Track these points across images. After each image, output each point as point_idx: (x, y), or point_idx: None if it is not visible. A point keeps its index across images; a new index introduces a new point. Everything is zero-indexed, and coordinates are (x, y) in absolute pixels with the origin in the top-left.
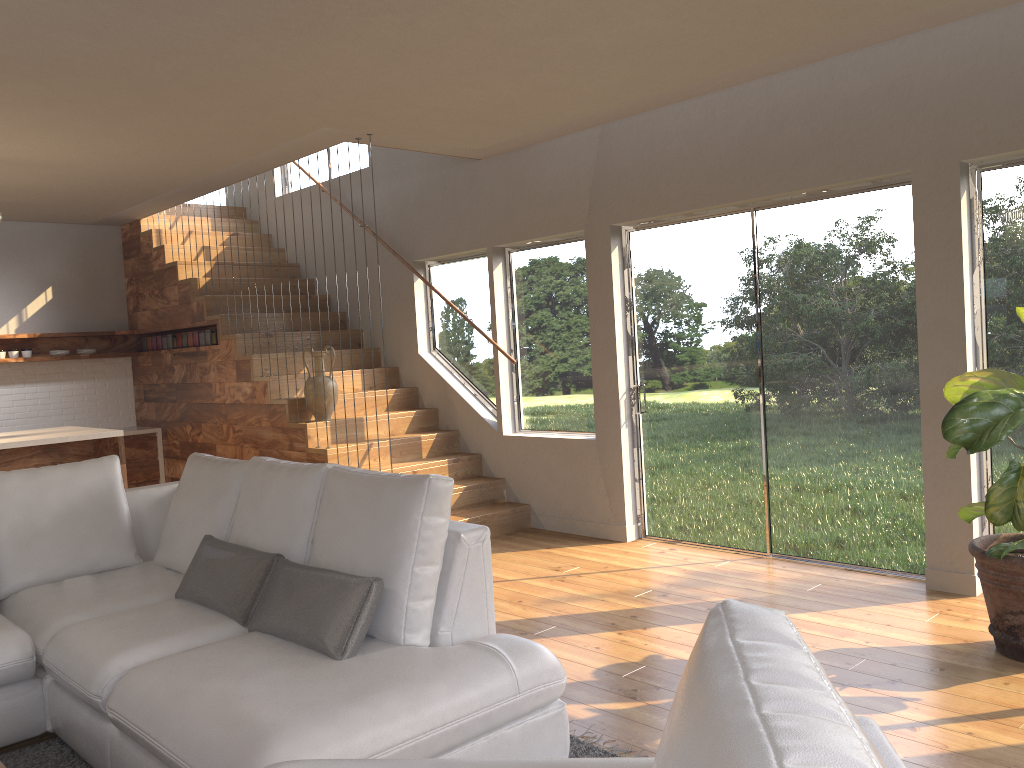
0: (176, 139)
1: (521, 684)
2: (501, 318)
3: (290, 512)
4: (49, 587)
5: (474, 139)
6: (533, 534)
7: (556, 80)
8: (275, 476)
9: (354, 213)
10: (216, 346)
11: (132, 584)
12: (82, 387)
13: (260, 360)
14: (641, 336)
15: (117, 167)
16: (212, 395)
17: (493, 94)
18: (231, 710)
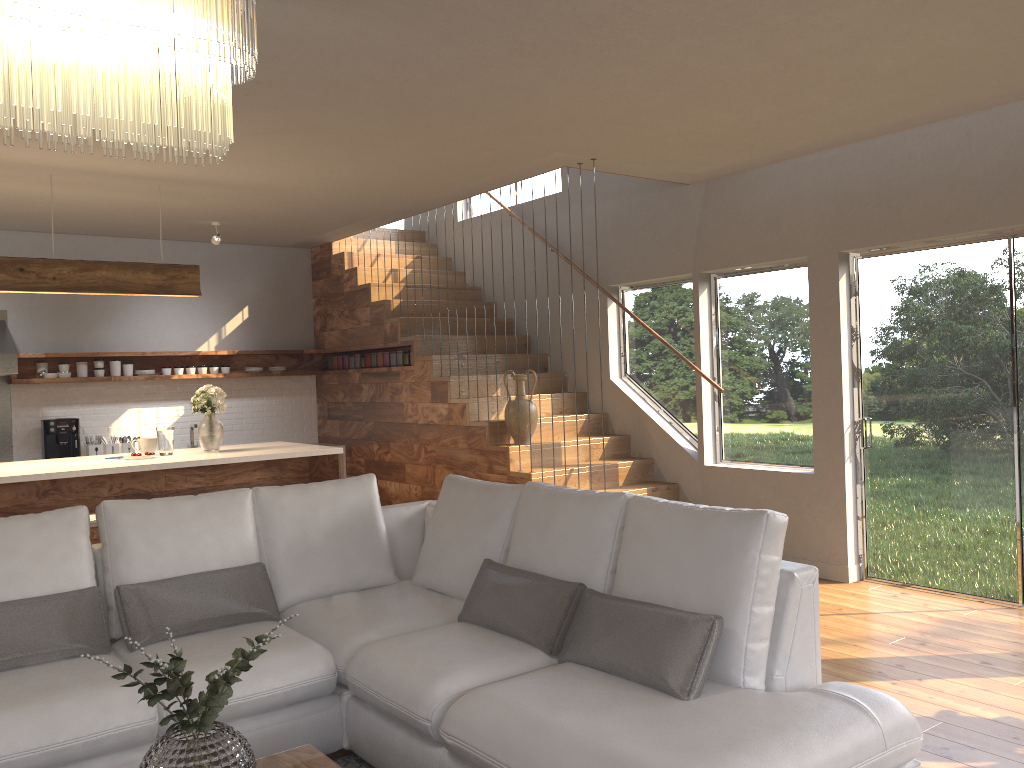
0: (411, 164)
1: (887, 739)
2: (705, 345)
3: (586, 540)
4: (323, 602)
5: (698, 163)
6: None
7: (817, 102)
8: (562, 502)
9: (543, 237)
10: (410, 367)
11: (405, 604)
12: (271, 403)
13: (457, 382)
14: (869, 367)
15: (342, 192)
16: (403, 415)
17: (744, 117)
18: (607, 748)
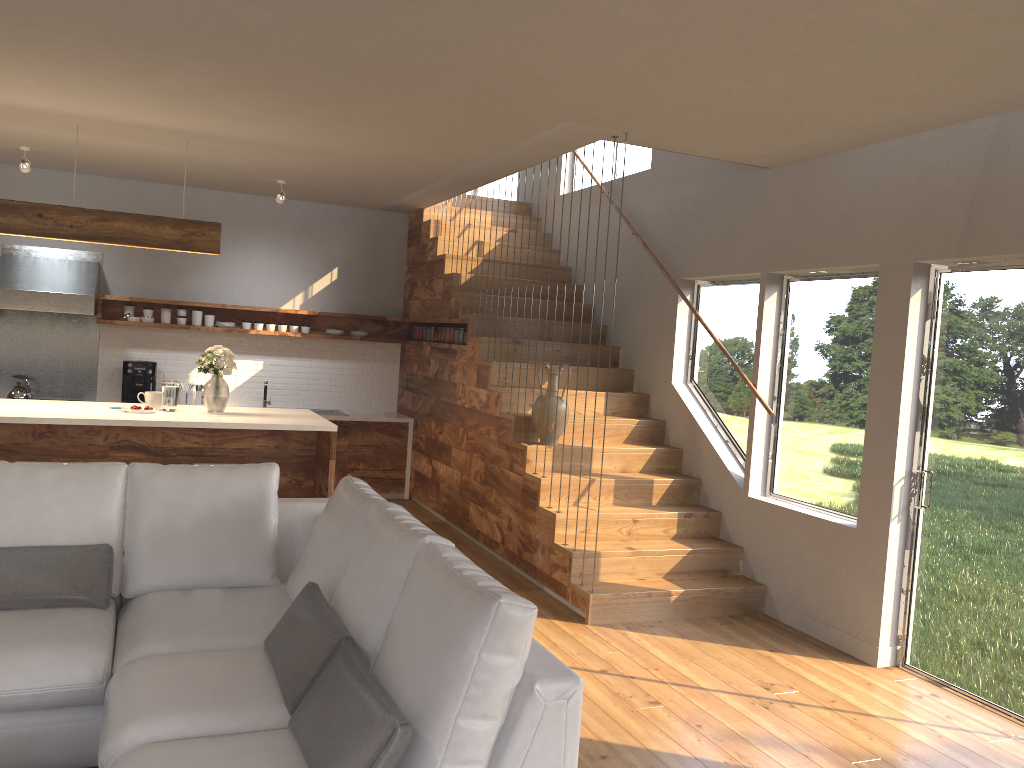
0: (416, 129)
1: None
2: (766, 358)
3: (378, 585)
4: (172, 596)
5: (750, 143)
6: (762, 624)
7: (842, 70)
8: (381, 534)
9: (629, 219)
10: (464, 346)
11: (243, 614)
12: (352, 367)
13: (499, 368)
14: (936, 409)
15: (373, 155)
16: (455, 396)
17: (759, 87)
18: None
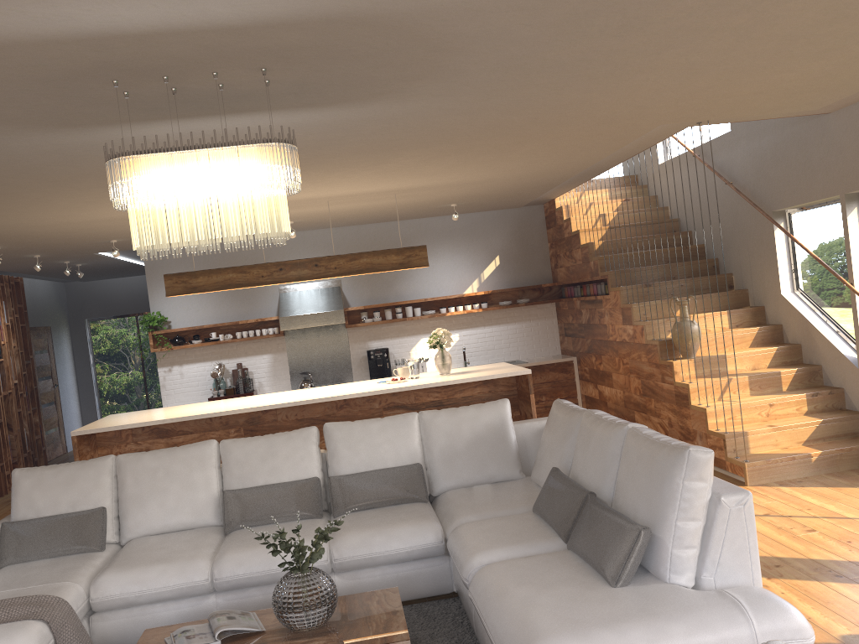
0: (551, 153)
1: (760, 637)
2: (857, 261)
3: (602, 459)
4: (462, 491)
5: (808, 104)
6: None
7: None
8: (596, 428)
9: (720, 172)
10: (607, 296)
11: (510, 495)
12: (522, 327)
13: (638, 307)
14: None
15: (520, 175)
16: (607, 334)
17: (805, 72)
18: (524, 613)
